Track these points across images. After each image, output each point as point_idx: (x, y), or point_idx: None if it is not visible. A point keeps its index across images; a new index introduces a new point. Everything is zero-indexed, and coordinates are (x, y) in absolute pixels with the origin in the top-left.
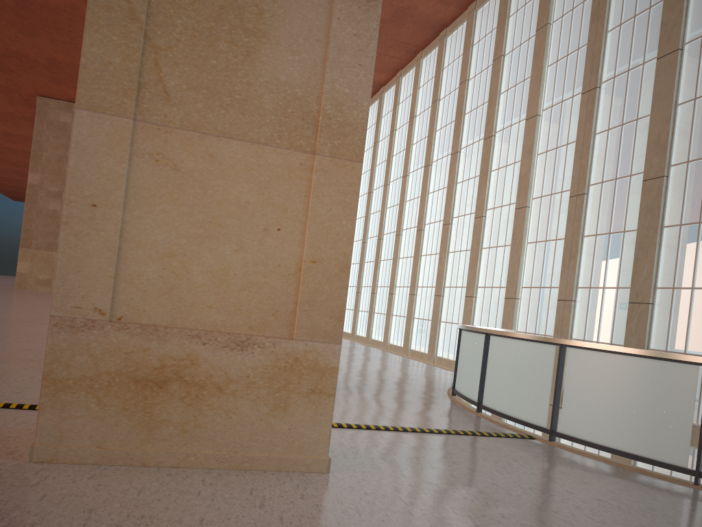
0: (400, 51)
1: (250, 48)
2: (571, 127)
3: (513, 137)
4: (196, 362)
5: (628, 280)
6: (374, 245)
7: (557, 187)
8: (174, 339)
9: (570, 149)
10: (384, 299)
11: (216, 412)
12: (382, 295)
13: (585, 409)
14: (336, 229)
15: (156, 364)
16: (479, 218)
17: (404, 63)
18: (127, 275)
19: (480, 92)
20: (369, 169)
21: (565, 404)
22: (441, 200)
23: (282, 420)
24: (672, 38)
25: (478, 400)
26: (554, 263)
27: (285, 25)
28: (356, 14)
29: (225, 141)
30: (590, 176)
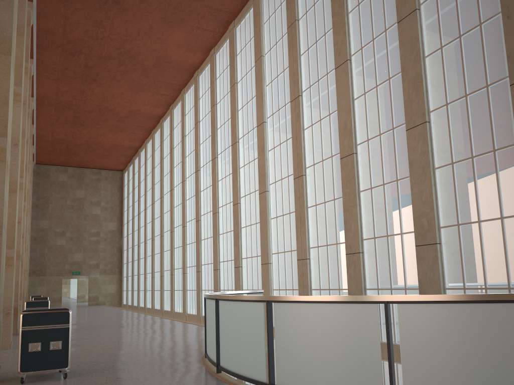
0: (167, 89)
1: None
2: (287, 127)
3: (250, 141)
4: None
5: (343, 236)
6: (169, 237)
7: (284, 173)
8: None
9: (289, 144)
10: (180, 278)
11: None
12: (178, 275)
13: (293, 360)
14: None
15: None
16: (236, 205)
17: (173, 99)
18: None
19: (225, 111)
20: (160, 180)
21: (277, 357)
22: (210, 195)
23: None
24: (342, 53)
25: (217, 361)
26: (291, 231)
27: None
28: None
29: None
30: (305, 161)
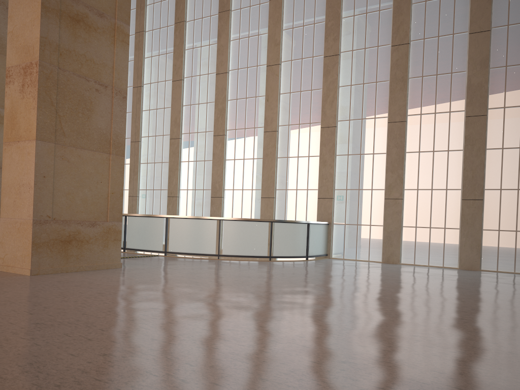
0: None
1: (89, 115)
2: (127, 103)
3: None
4: (80, 232)
5: (166, 186)
6: None
7: None
8: (72, 225)
9: (128, 116)
10: None
11: (87, 250)
12: None
13: (178, 240)
14: (118, 181)
15: (67, 234)
16: None
17: None
18: (55, 202)
19: None
20: None
21: (170, 240)
22: None
23: (106, 251)
24: (178, 73)
25: (124, 246)
26: (124, 177)
27: (99, 107)
28: (120, 103)
29: (83, 150)
30: (141, 132)
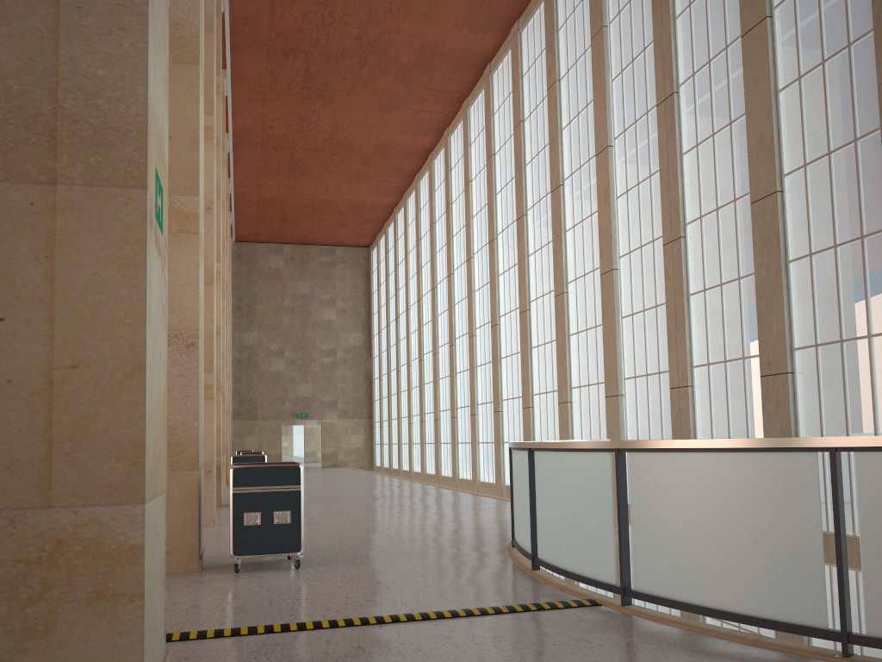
0: (439, 102)
1: None
2: (651, 152)
3: (584, 182)
4: None
5: (755, 345)
6: (447, 354)
7: (646, 236)
8: None
9: (654, 182)
10: (466, 423)
11: None
12: (463, 418)
13: (663, 548)
14: (111, 305)
15: None
16: (560, 296)
17: (450, 118)
18: None
19: (539, 133)
20: (430, 259)
21: (635, 543)
22: (514, 281)
23: (43, 655)
24: (755, 5)
25: (532, 551)
26: (659, 339)
27: None
28: None
29: None
30: (685, 212)
